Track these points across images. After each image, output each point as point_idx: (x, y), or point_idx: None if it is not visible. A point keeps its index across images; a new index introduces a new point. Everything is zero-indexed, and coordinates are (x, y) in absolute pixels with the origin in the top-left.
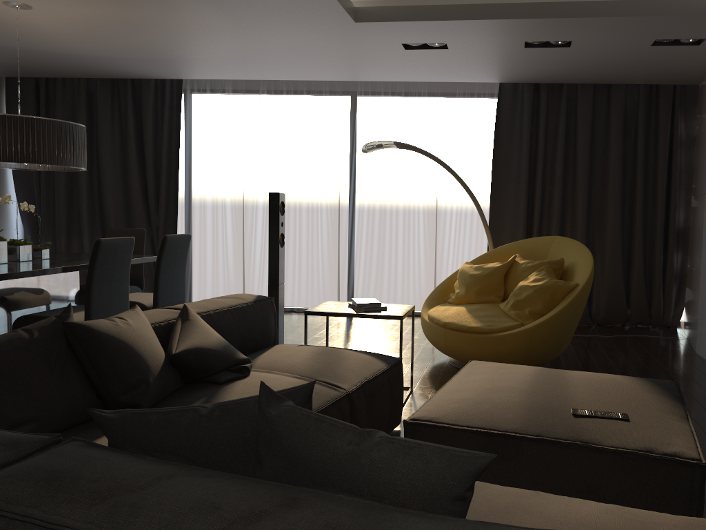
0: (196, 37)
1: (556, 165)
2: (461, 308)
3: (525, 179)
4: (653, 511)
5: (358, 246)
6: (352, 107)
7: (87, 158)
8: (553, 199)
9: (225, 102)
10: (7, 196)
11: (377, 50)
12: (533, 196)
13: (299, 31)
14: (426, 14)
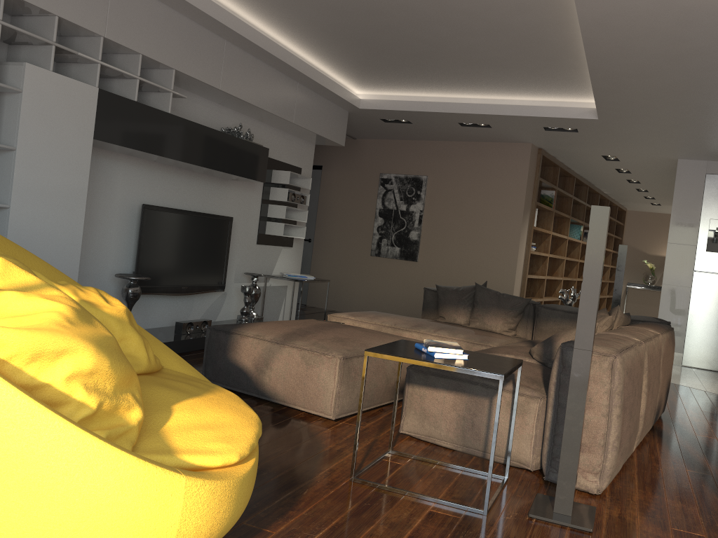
0: None
1: None
2: (189, 404)
3: None
4: (363, 319)
5: None
6: None
7: None
8: None
9: None
10: None
11: None
12: None
13: None
14: None
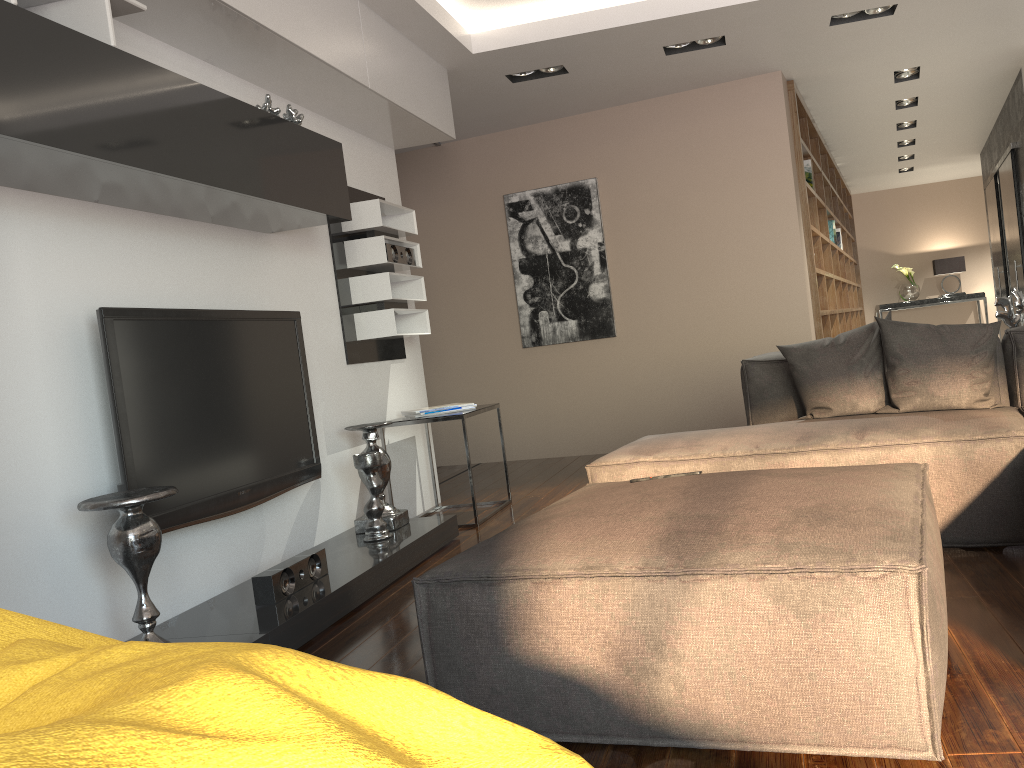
0: None
1: None
2: None
3: None
4: (674, 455)
5: None
6: None
7: None
8: None
9: None
10: None
11: None
12: None
13: None
14: None
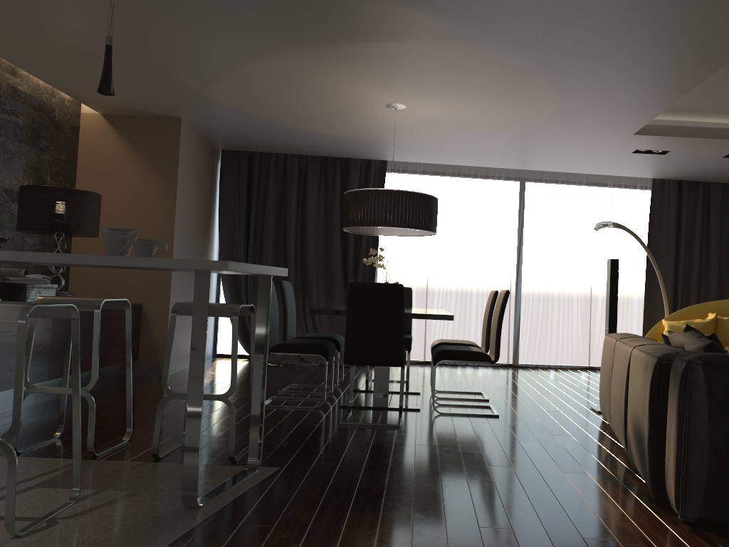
0: (485, 135)
1: (695, 245)
2: None
3: (673, 255)
4: None
5: (526, 308)
6: (523, 191)
7: (295, 224)
8: (692, 271)
9: (416, 181)
10: (380, 255)
11: (609, 151)
12: (676, 269)
13: (578, 136)
14: (685, 132)
